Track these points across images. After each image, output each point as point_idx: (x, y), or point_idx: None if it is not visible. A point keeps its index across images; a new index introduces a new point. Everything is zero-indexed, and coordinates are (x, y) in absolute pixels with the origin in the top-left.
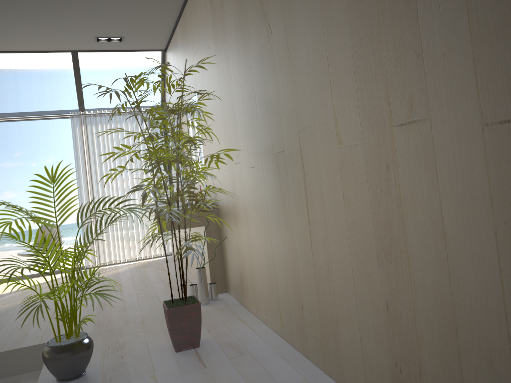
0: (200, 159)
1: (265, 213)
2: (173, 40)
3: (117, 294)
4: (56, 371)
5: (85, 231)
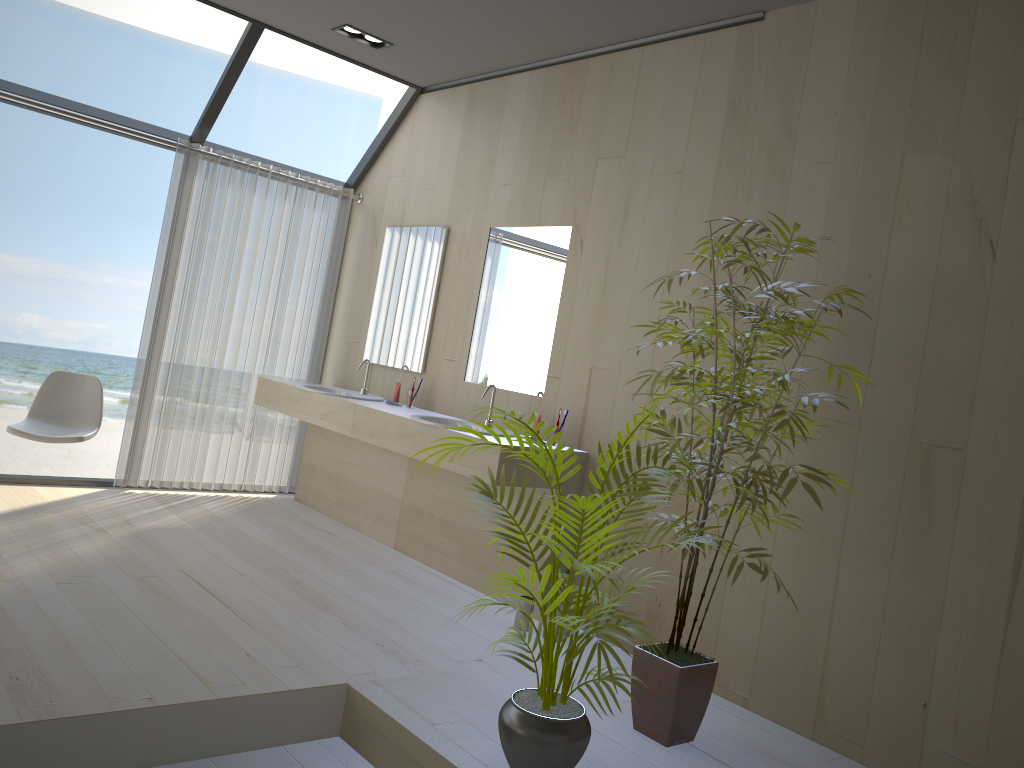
0: (530, 349)
1: (830, 525)
2: (484, 90)
3: (311, 579)
4: (548, 767)
5: (137, 404)
